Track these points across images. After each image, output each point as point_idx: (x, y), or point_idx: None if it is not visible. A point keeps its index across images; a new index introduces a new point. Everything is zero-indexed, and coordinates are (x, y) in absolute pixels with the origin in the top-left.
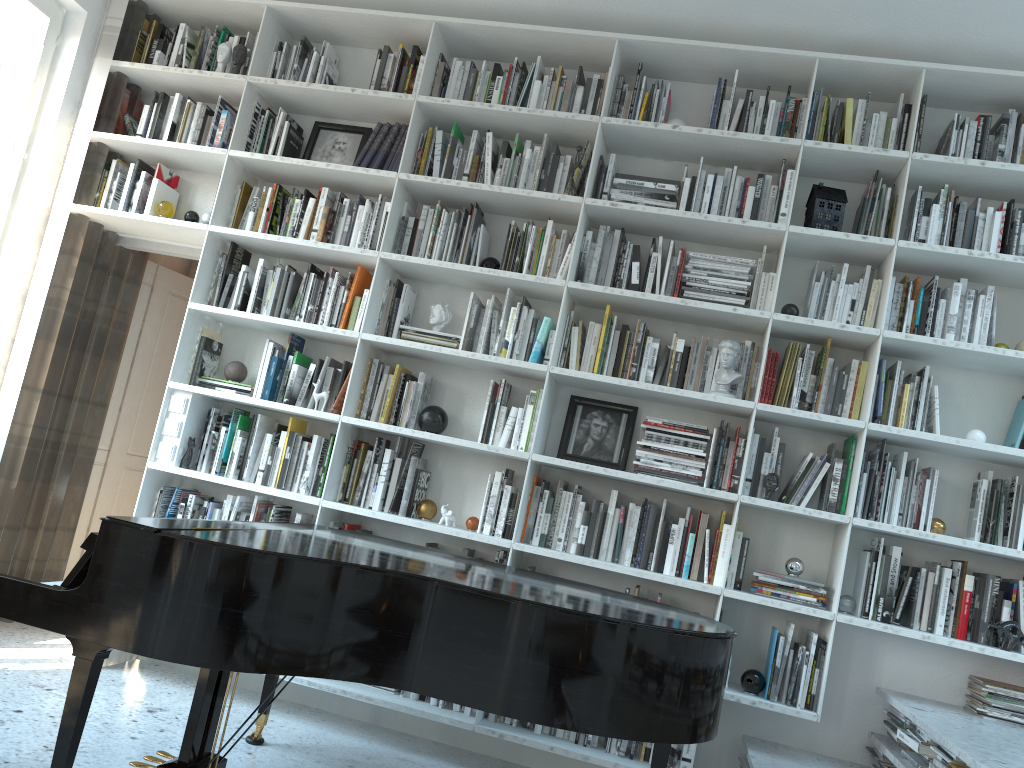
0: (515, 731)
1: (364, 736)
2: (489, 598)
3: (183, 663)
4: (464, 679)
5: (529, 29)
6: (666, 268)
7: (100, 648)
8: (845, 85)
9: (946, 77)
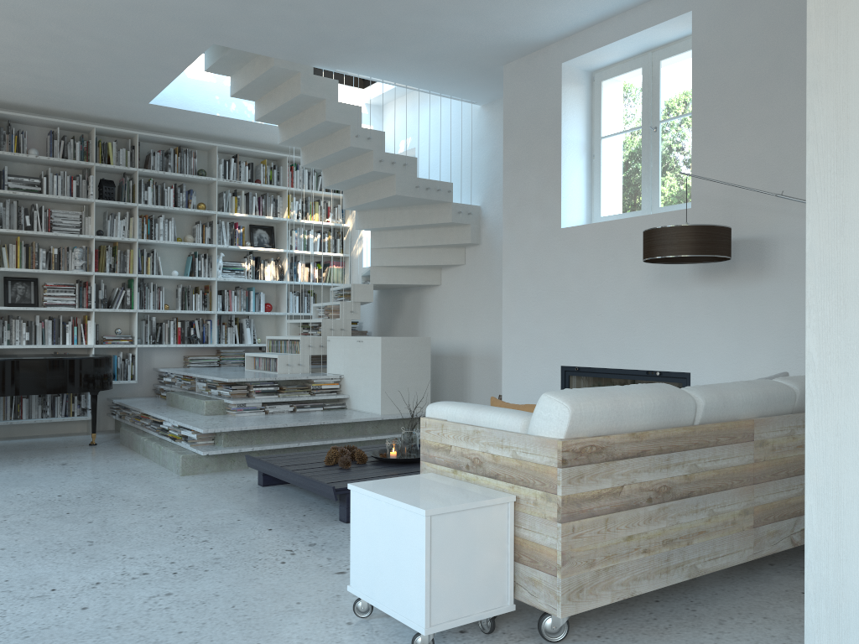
0: (16, 420)
1: None
2: (40, 360)
3: None
4: (37, 387)
5: None
6: (43, 218)
7: None
8: (106, 133)
9: (146, 136)
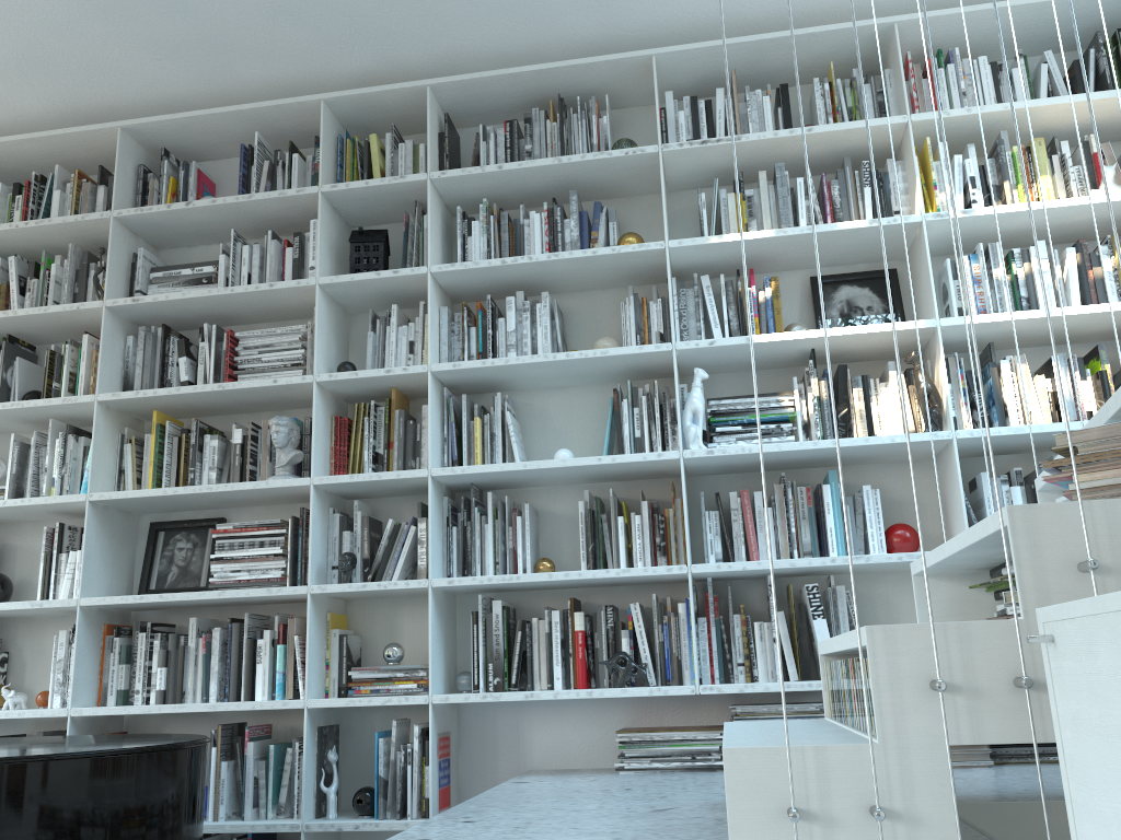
0: None
1: None
2: None
3: None
4: None
5: (27, 138)
6: (212, 355)
7: None
8: (376, 123)
9: (456, 90)
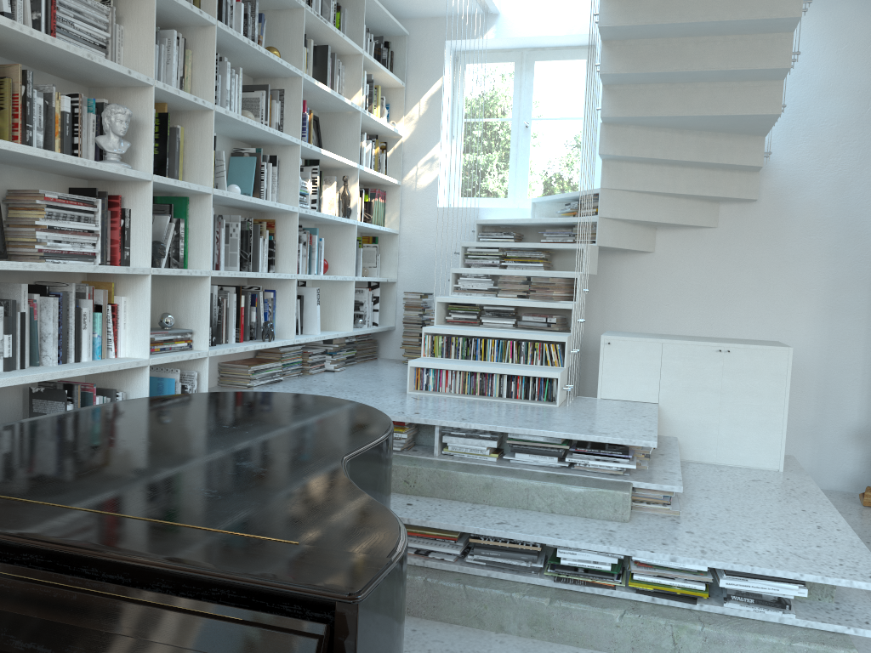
0: None
1: None
2: (371, 450)
3: None
4: None
5: None
6: (43, 0)
7: None
8: None
9: None
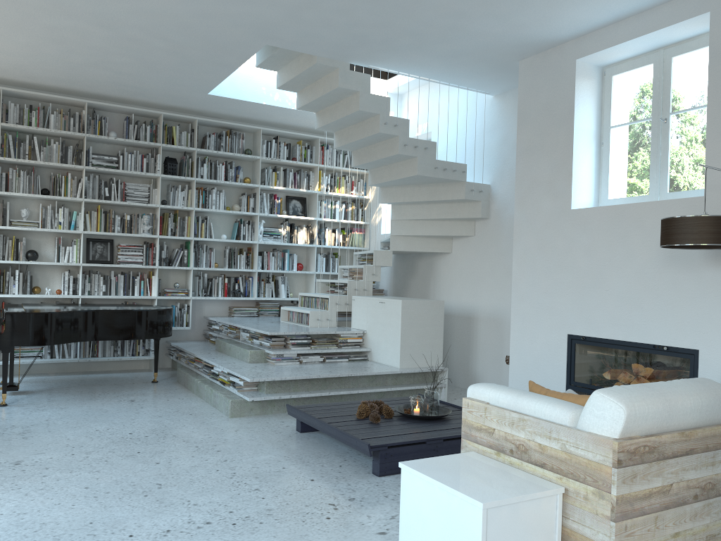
0: (93, 358)
1: (32, 376)
2: (114, 311)
3: (43, 345)
4: (111, 333)
5: (48, 96)
6: (119, 190)
7: (11, 348)
8: (171, 119)
9: (204, 121)
